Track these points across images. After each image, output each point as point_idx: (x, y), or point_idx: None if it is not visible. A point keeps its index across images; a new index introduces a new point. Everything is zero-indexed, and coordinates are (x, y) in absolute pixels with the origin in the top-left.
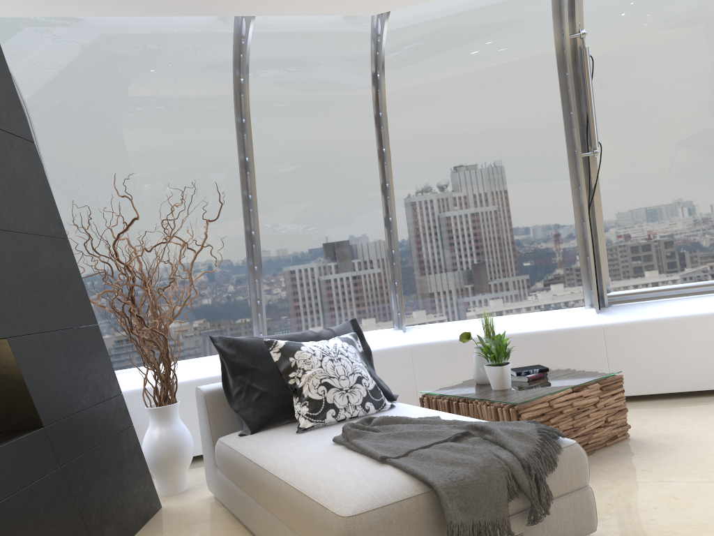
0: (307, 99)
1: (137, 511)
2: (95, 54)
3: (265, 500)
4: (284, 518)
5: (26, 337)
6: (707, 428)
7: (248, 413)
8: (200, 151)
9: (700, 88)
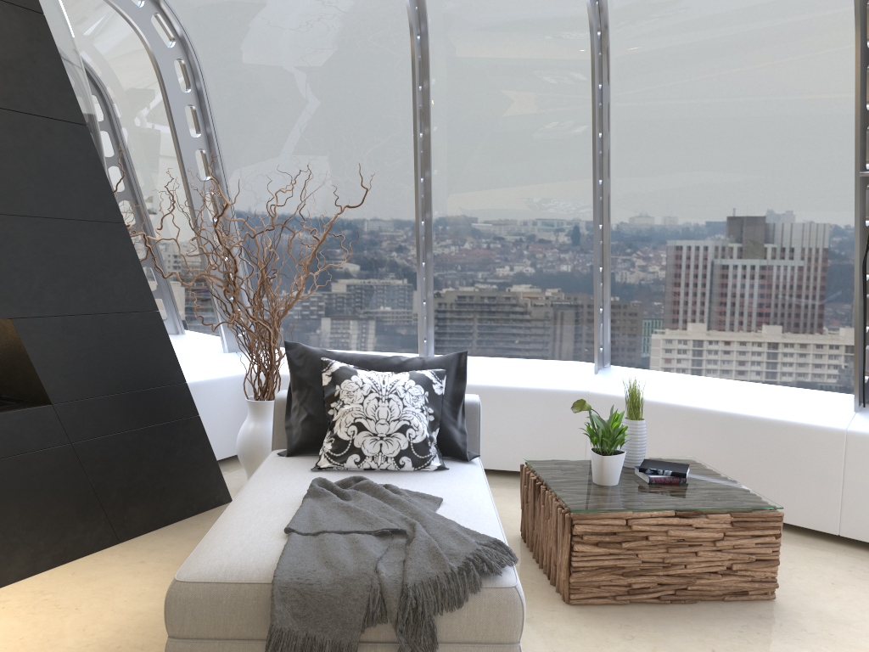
0: (502, 62)
1: (188, 499)
2: (259, 7)
3: None
4: None
5: (39, 319)
6: None
7: (293, 433)
8: (370, 121)
9: None
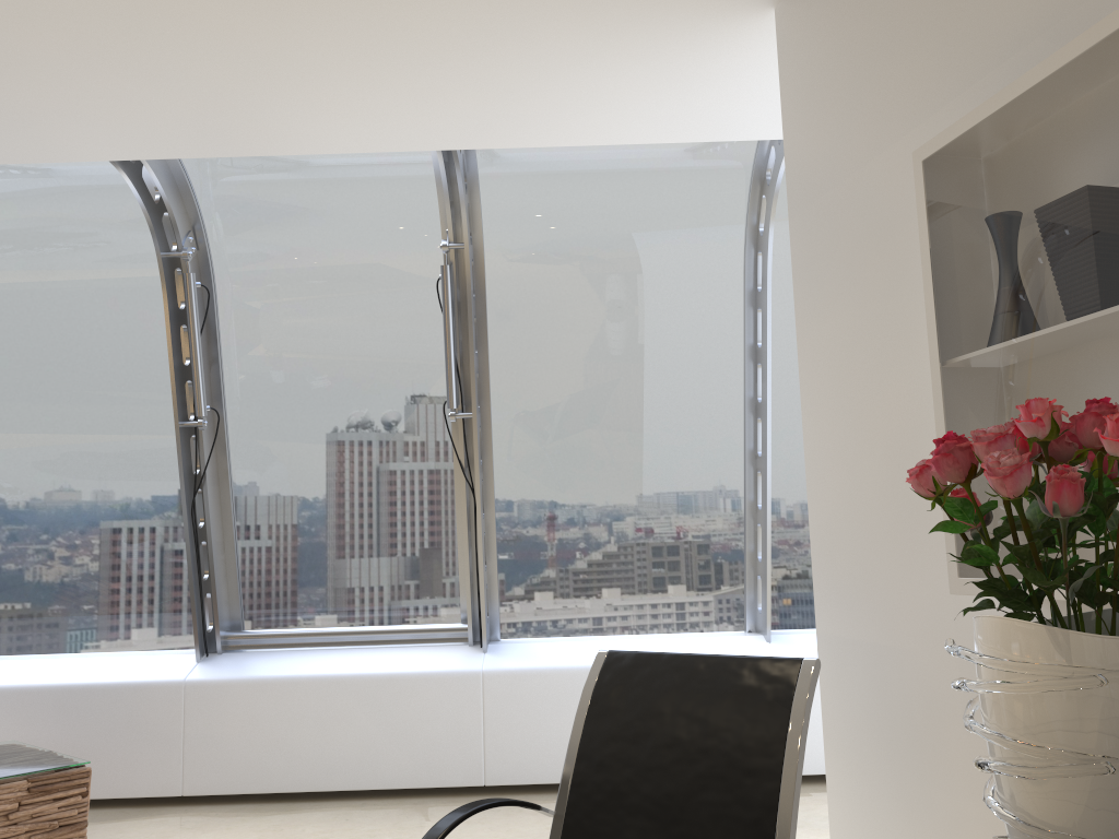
0: None
1: None
2: None
3: None
4: None
5: None
6: None
7: None
8: None
9: (366, 355)
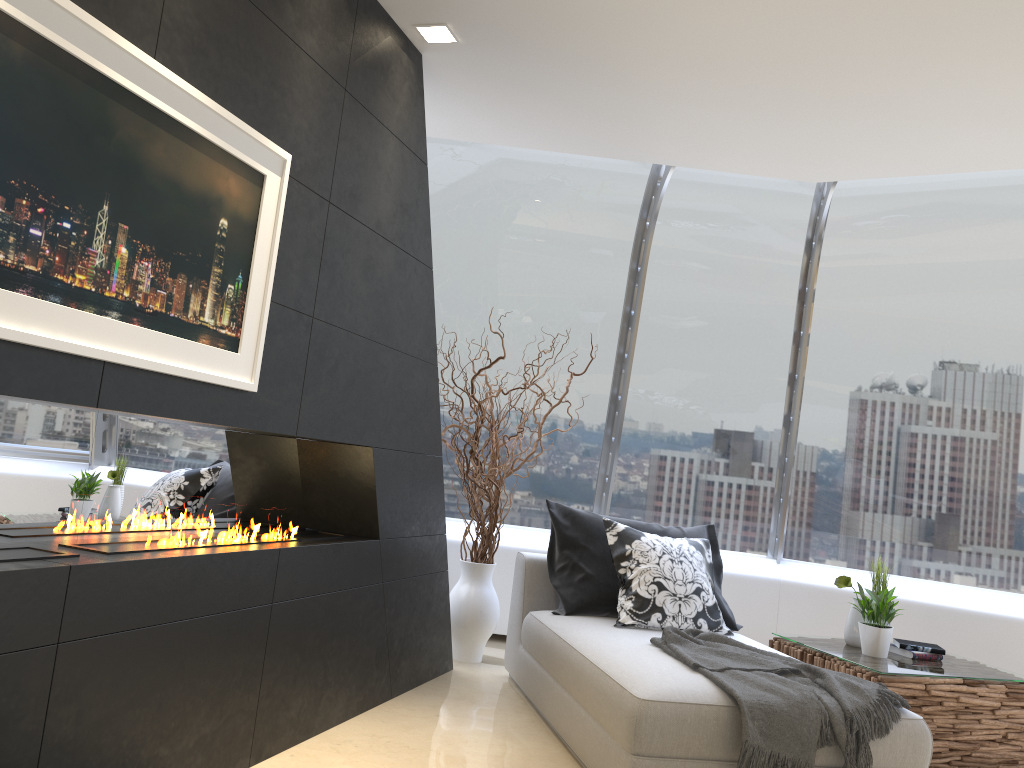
0: (718, 256)
1: (431, 660)
2: (499, 173)
3: (565, 679)
4: (580, 698)
5: (385, 451)
6: None
7: (567, 592)
8: (582, 294)
9: None
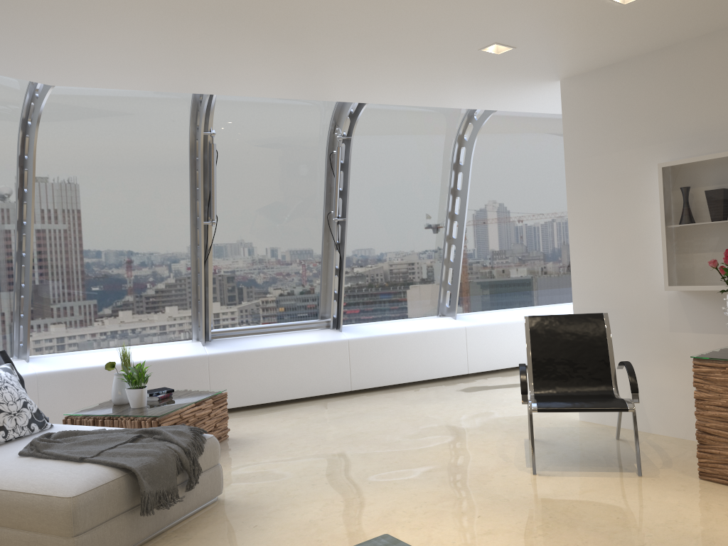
0: None
1: None
2: None
3: None
4: None
5: None
6: (277, 426)
7: None
8: None
9: (285, 187)
